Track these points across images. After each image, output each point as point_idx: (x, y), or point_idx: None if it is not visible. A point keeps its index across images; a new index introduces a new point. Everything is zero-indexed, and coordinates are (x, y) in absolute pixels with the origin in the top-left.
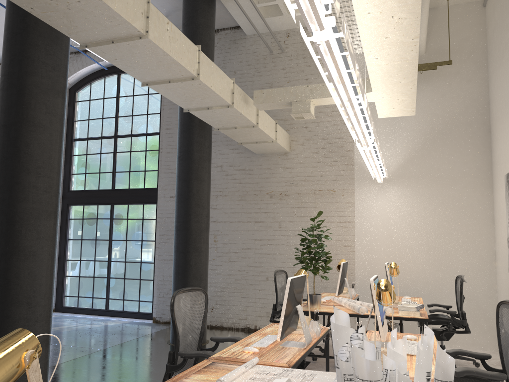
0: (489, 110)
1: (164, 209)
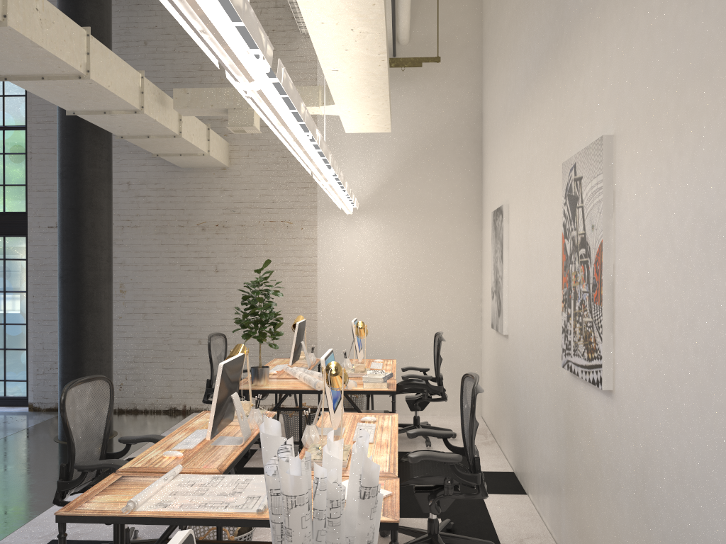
0: (482, 125)
1: (39, 245)
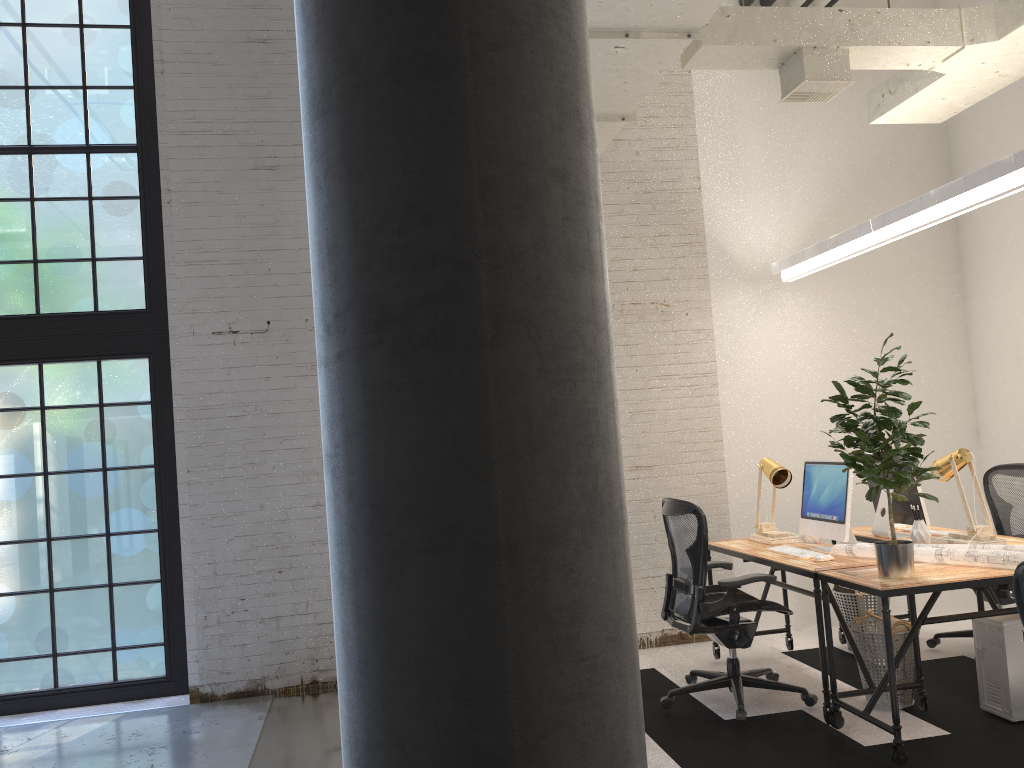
0: (949, 137)
1: (196, 370)
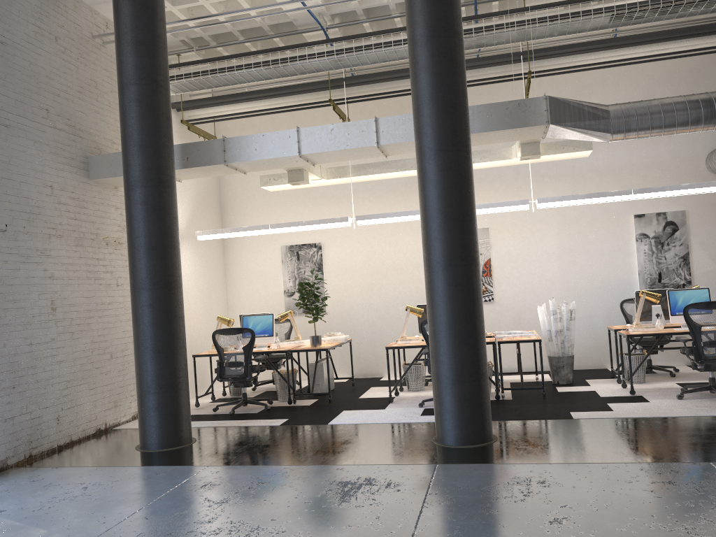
0: (220, 186)
1: None
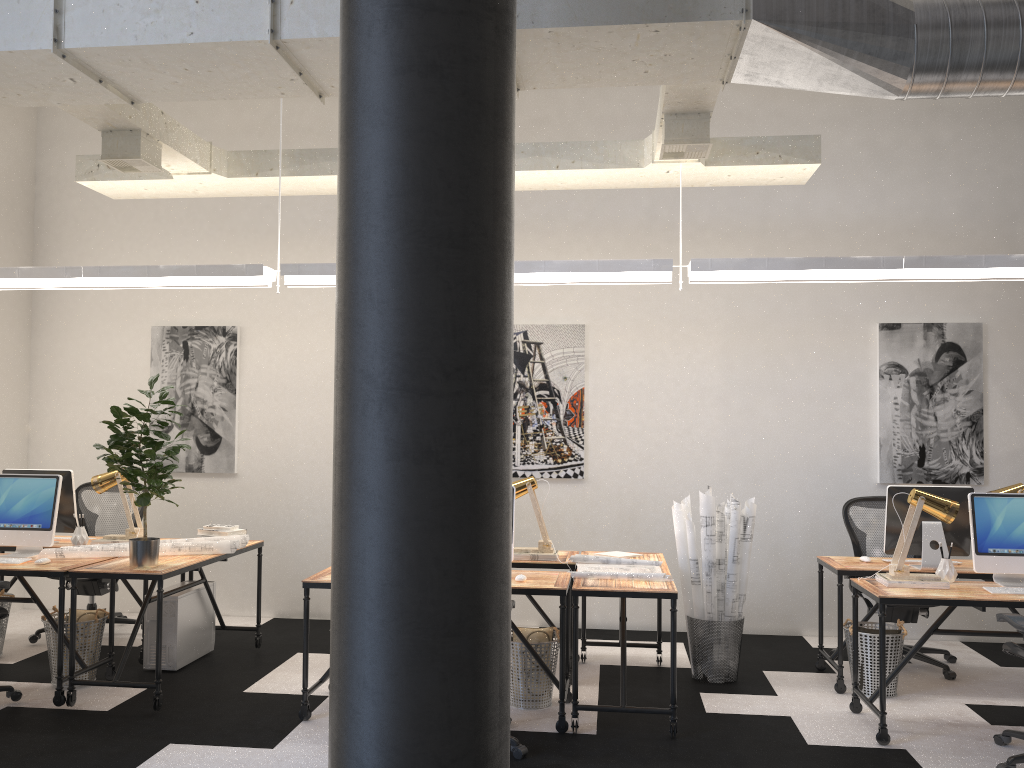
0: (37, 190)
1: None
